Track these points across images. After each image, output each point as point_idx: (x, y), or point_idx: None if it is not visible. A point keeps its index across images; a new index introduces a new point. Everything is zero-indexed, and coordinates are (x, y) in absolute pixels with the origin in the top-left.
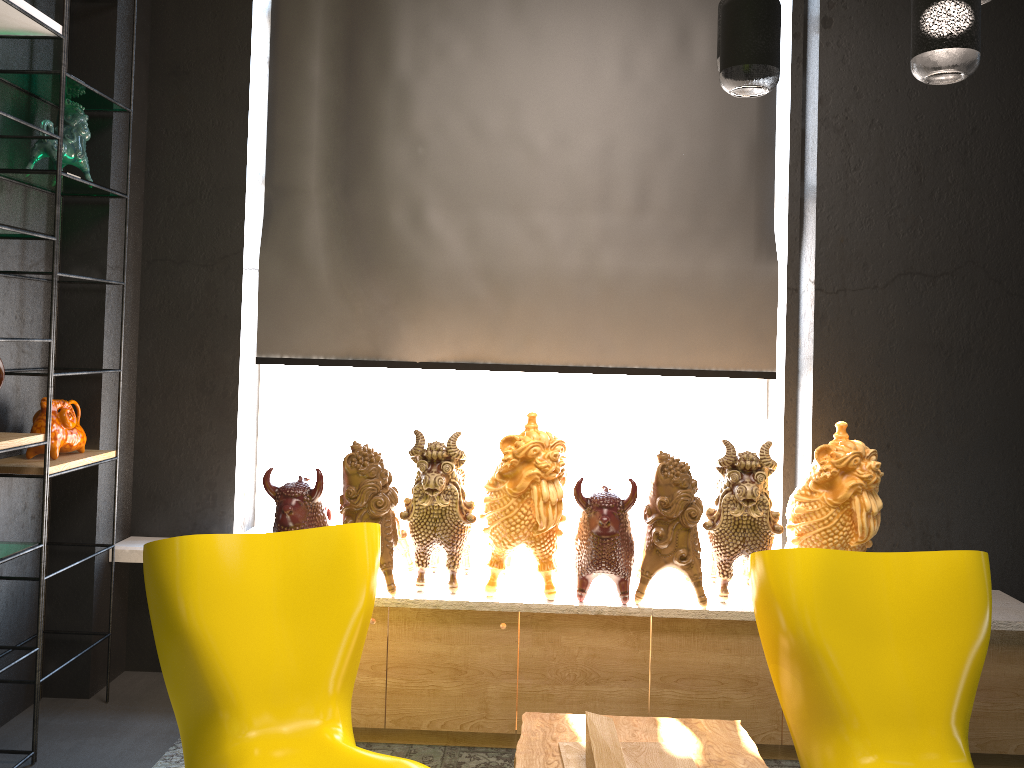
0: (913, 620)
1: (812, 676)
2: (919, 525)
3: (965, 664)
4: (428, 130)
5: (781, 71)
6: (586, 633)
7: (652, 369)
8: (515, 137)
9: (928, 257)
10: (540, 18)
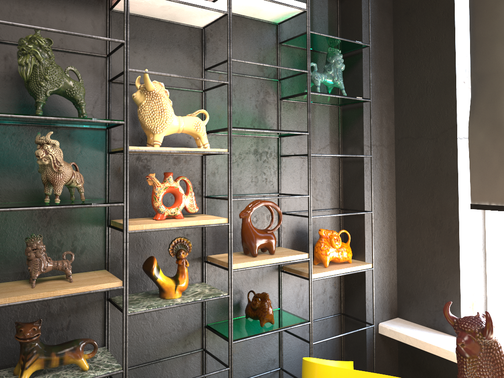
0: None
1: None
2: None
3: None
4: None
5: None
6: None
7: None
8: None
9: None
10: None
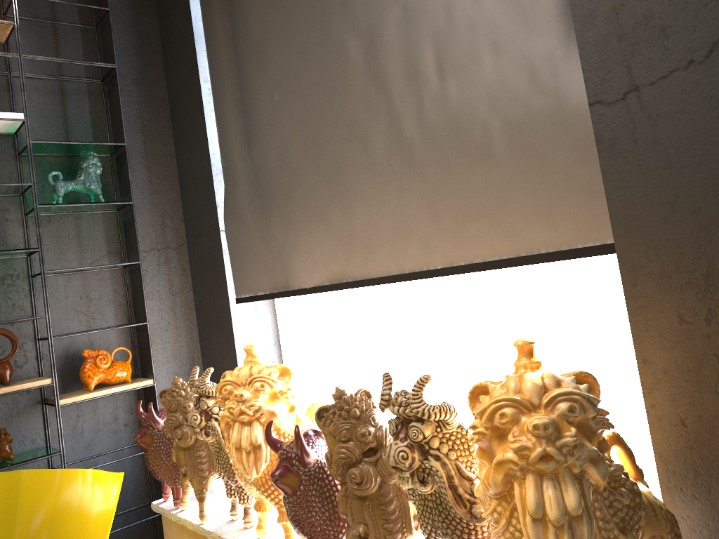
0: None
1: None
2: None
3: None
4: (277, 76)
5: None
6: None
7: (477, 264)
8: (328, 51)
9: None
10: None
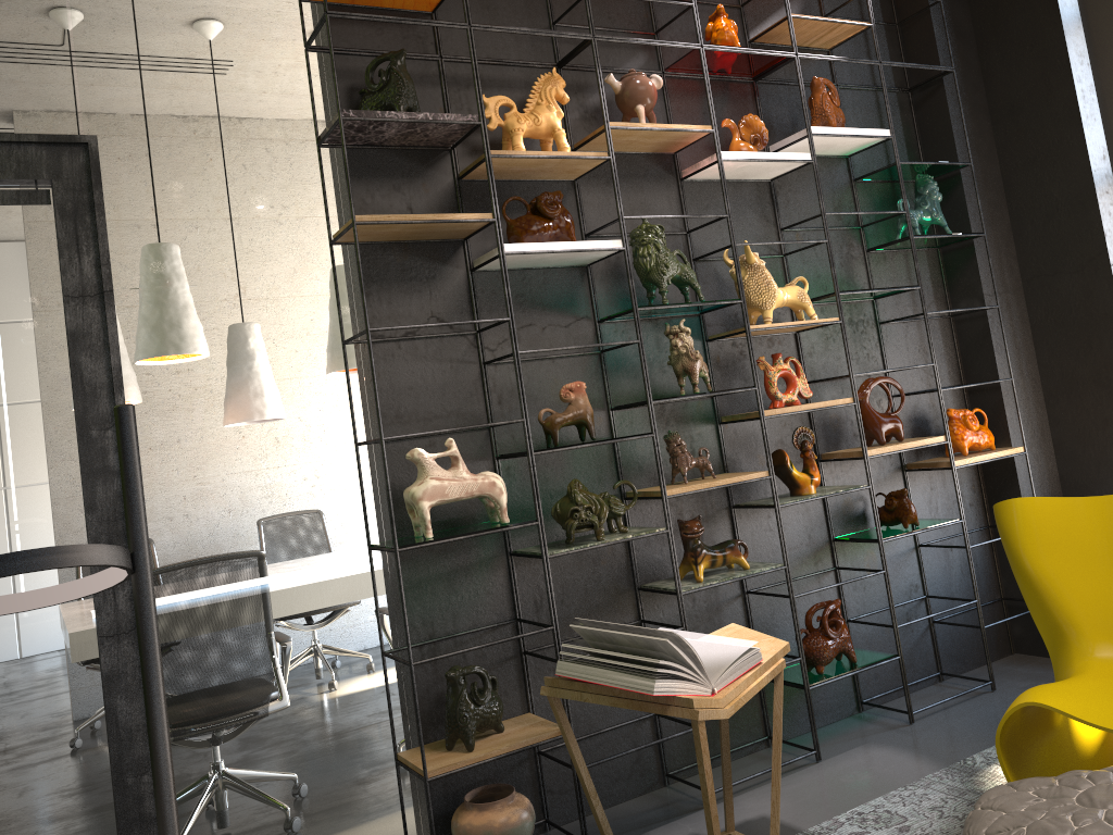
0: None
1: None
2: None
3: None
4: None
5: None
6: None
7: None
8: None
9: None
10: None
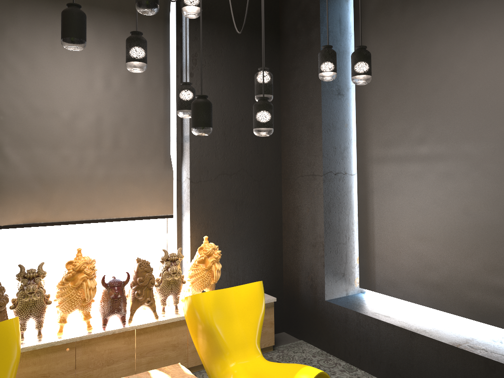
0: (242, 309)
1: (213, 338)
2: (228, 269)
3: (259, 321)
4: (6, 107)
5: (171, 88)
6: (107, 343)
7: (122, 218)
8: (53, 112)
9: (229, 167)
10: (65, 57)
